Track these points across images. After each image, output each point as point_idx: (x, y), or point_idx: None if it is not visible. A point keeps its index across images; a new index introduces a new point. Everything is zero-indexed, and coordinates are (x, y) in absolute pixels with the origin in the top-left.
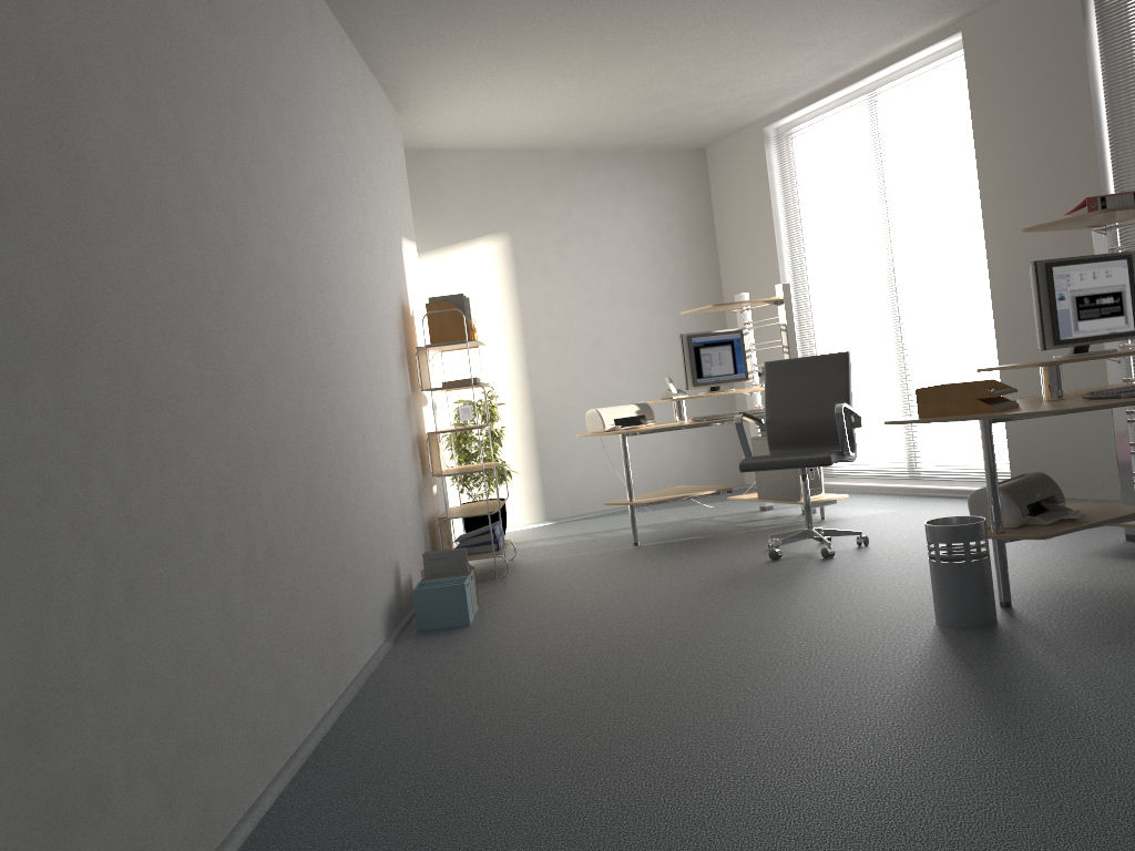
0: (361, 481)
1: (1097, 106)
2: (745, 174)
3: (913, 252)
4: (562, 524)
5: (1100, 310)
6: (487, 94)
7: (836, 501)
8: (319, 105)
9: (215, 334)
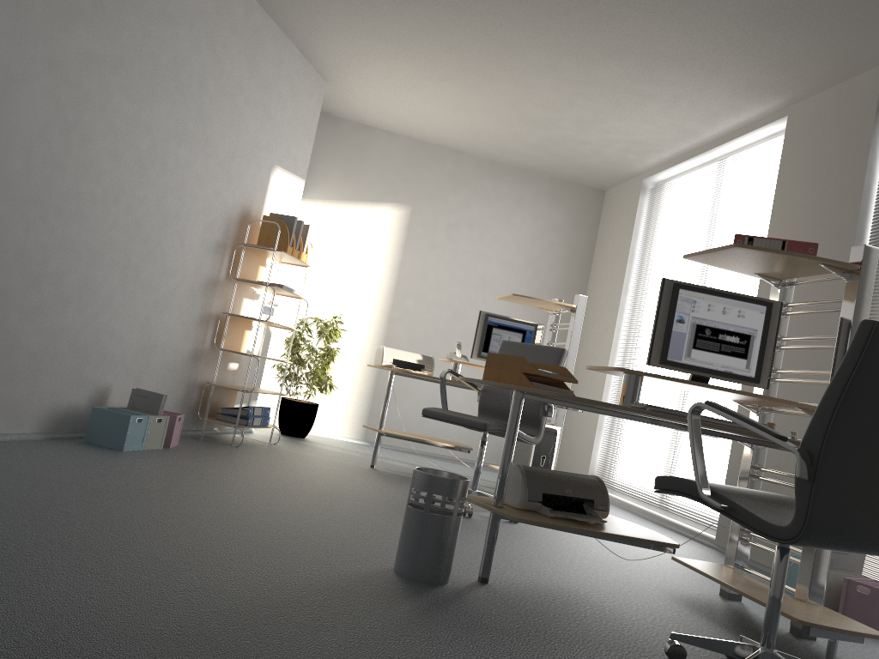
0: (64, 298)
1: (869, 197)
2: (622, 215)
3: None
4: (370, 446)
5: (720, 346)
6: (387, 80)
7: None
8: (150, 9)
9: None
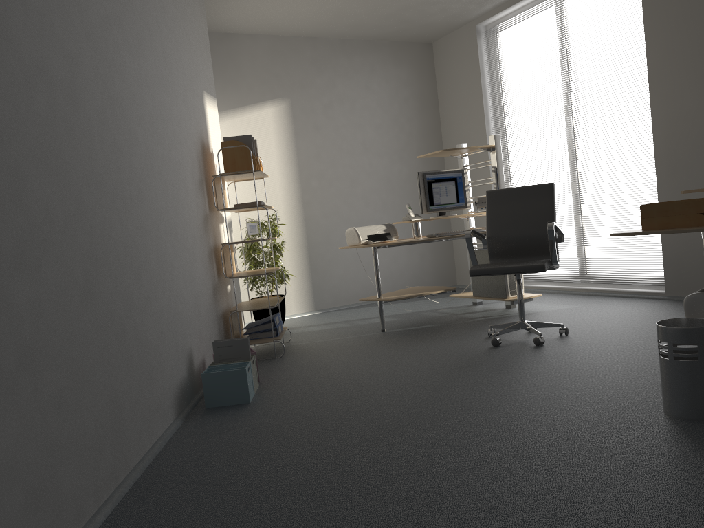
0: (154, 282)
1: None
2: (461, 60)
3: (589, 114)
4: (326, 313)
5: None
6: None
7: (533, 299)
8: None
9: None
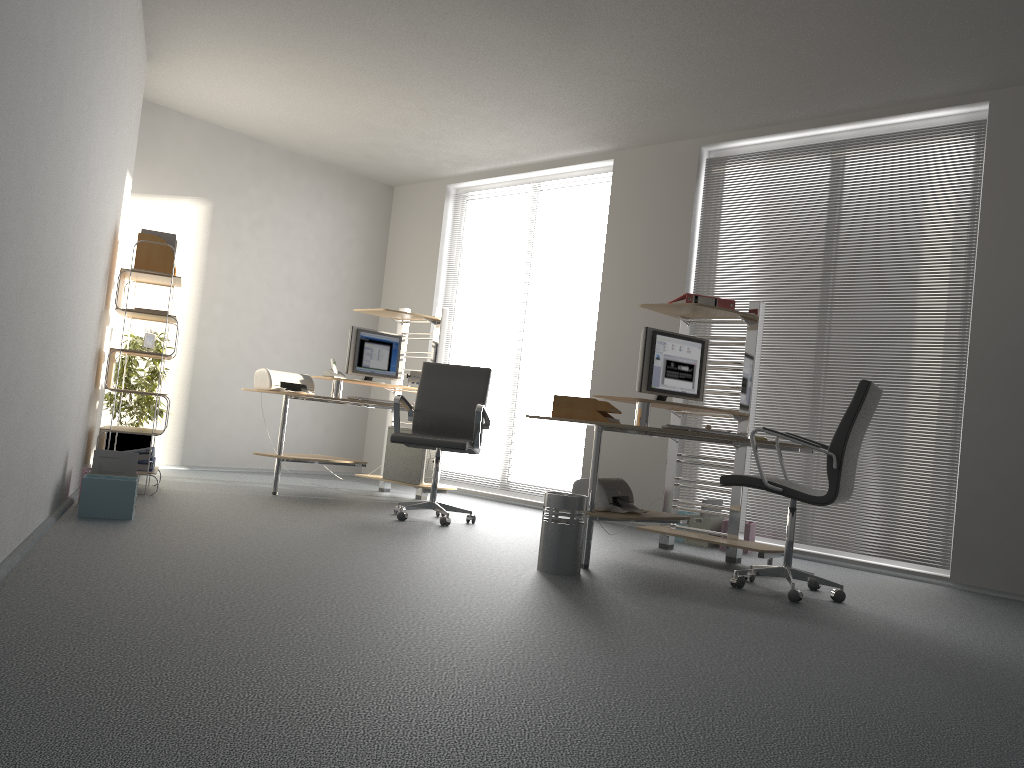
0: (68, 363)
1: (693, 240)
2: (423, 217)
3: (542, 312)
4: (196, 471)
5: (679, 374)
6: (236, 74)
7: (446, 491)
8: (116, 23)
9: (34, 171)
